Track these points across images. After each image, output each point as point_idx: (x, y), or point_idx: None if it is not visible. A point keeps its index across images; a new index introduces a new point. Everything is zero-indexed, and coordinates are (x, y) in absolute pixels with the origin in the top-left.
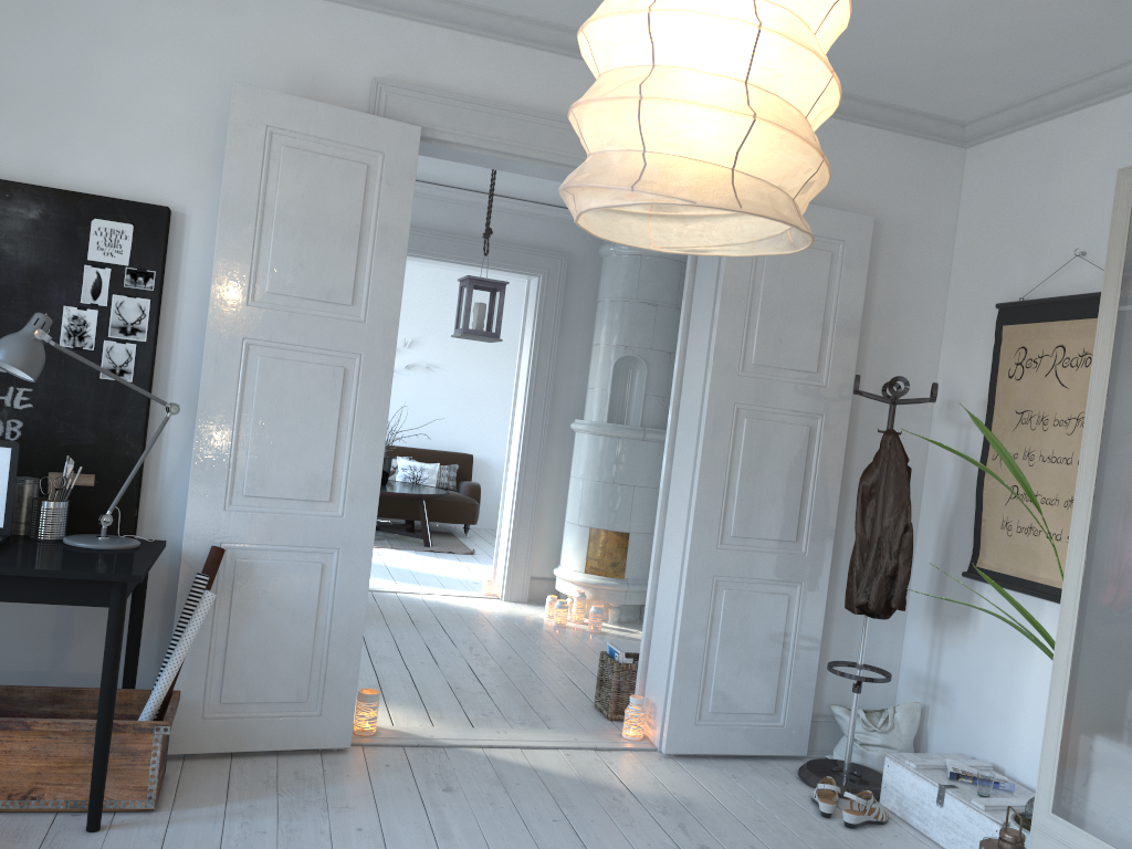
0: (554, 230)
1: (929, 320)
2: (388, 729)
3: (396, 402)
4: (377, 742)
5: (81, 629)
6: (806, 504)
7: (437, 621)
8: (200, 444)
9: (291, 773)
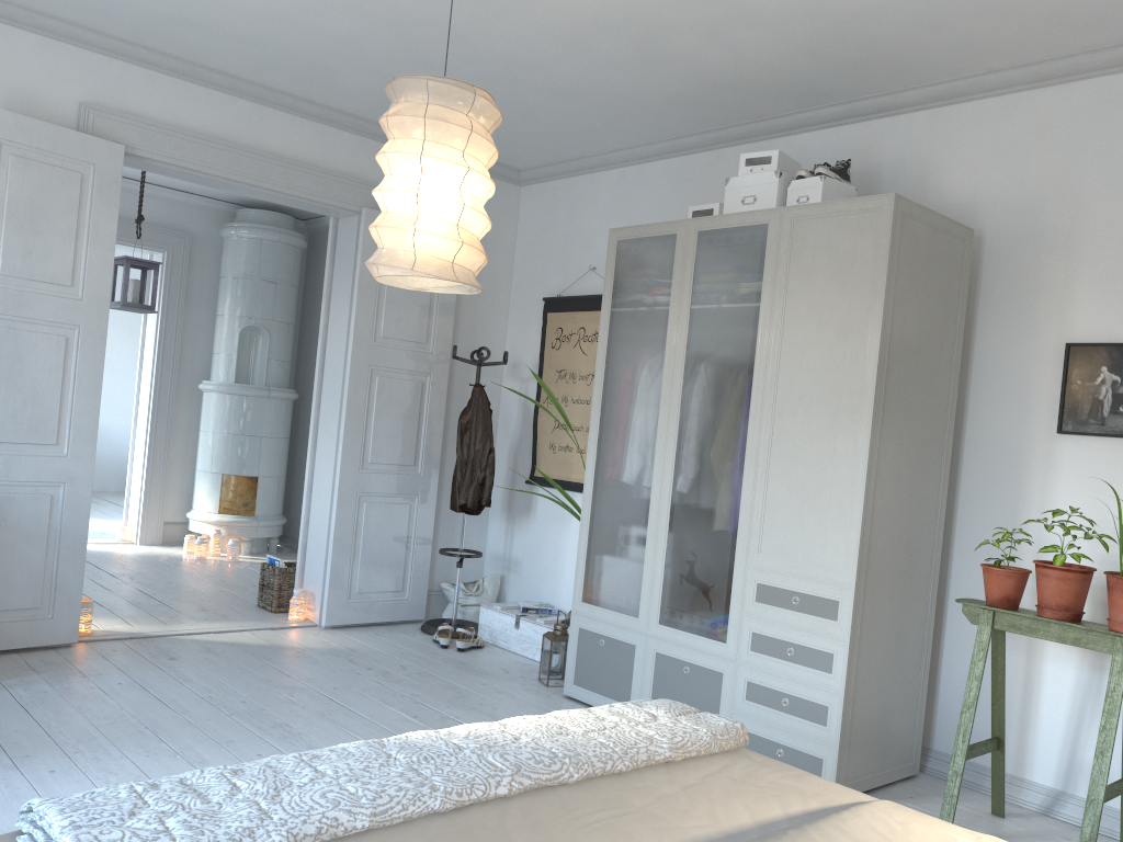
0: (177, 211)
1: (499, 306)
2: (99, 630)
3: None
4: (96, 638)
5: None
6: (421, 438)
7: (87, 562)
8: None
9: (38, 661)
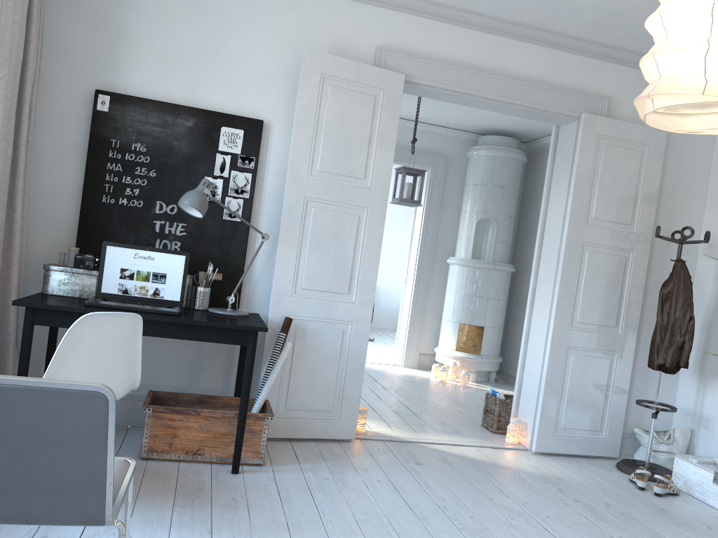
0: (438, 141)
1: (697, 194)
2: (370, 431)
3: None
4: (367, 437)
5: (206, 364)
6: (622, 304)
7: (369, 376)
8: (280, 258)
9: (327, 450)
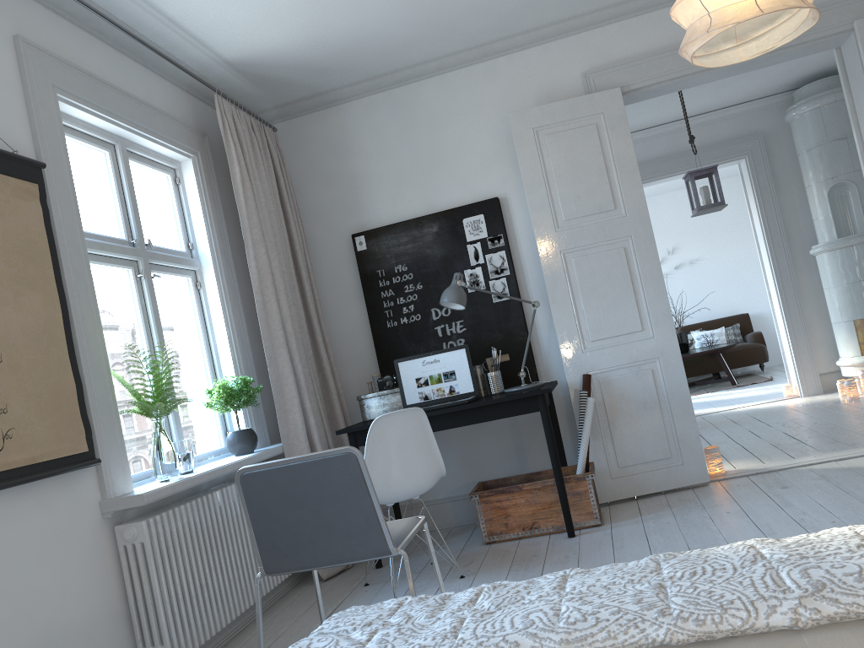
0: (744, 121)
1: None
2: (733, 470)
3: (676, 295)
4: (727, 477)
5: (528, 445)
6: None
7: (753, 418)
8: (557, 319)
9: (675, 499)
